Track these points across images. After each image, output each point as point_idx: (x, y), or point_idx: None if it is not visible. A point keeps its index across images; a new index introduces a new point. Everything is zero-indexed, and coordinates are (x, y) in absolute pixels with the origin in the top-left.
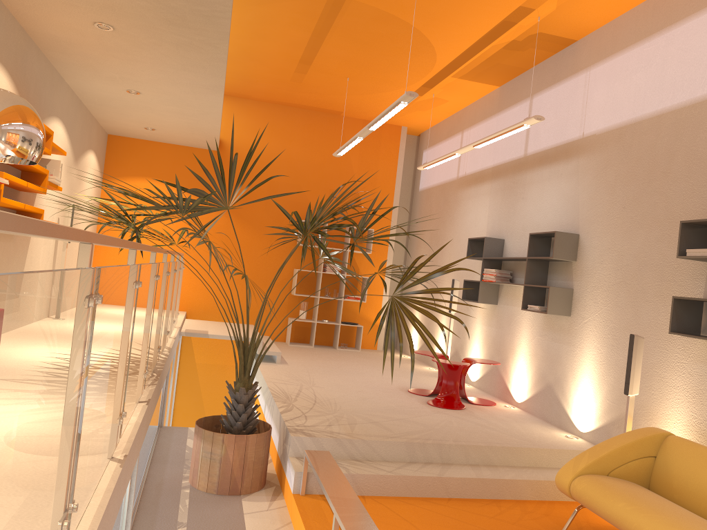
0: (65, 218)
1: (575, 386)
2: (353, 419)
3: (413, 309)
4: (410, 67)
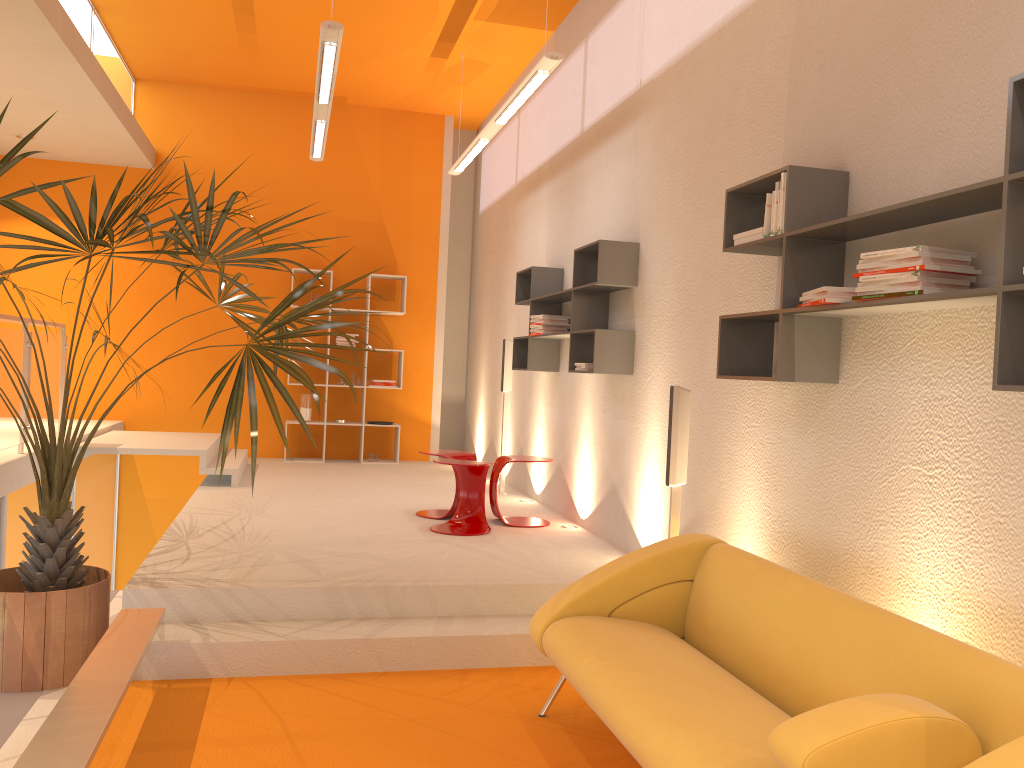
0: None
1: (640, 484)
2: (269, 559)
3: (478, 395)
4: (404, 6)
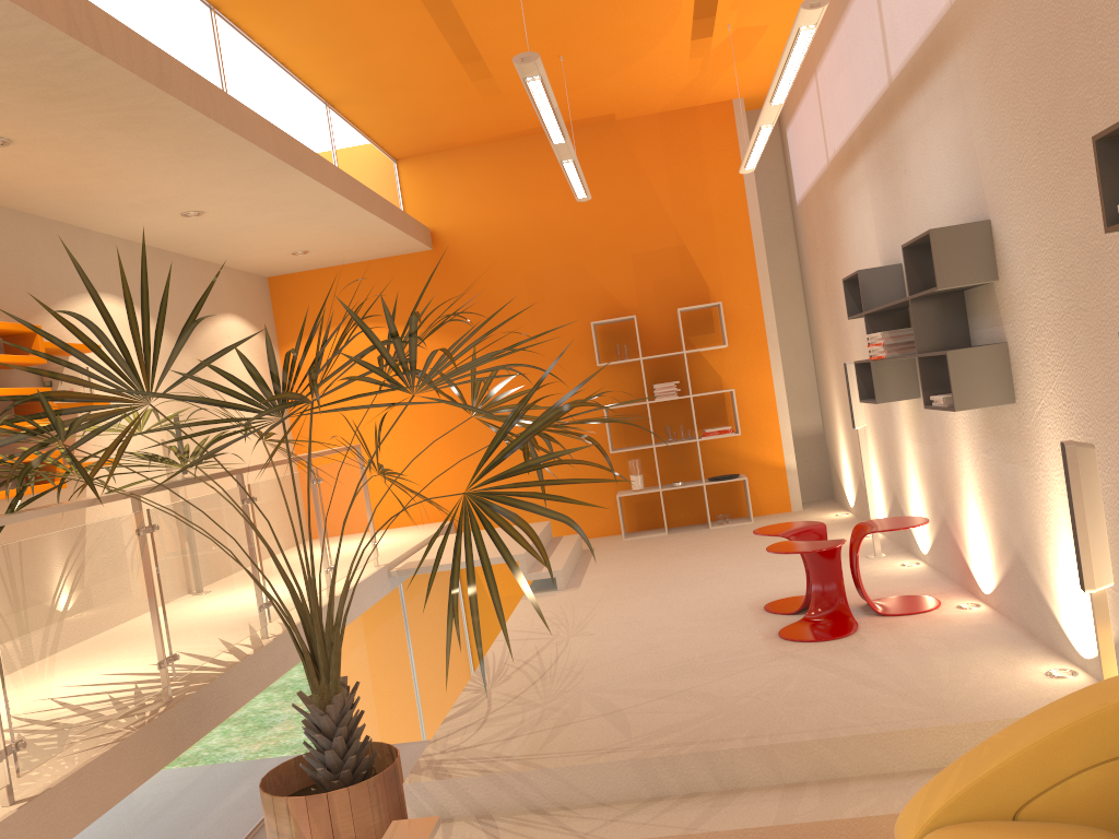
0: (168, 438)
1: (1054, 555)
2: (575, 712)
3: (835, 425)
4: None
